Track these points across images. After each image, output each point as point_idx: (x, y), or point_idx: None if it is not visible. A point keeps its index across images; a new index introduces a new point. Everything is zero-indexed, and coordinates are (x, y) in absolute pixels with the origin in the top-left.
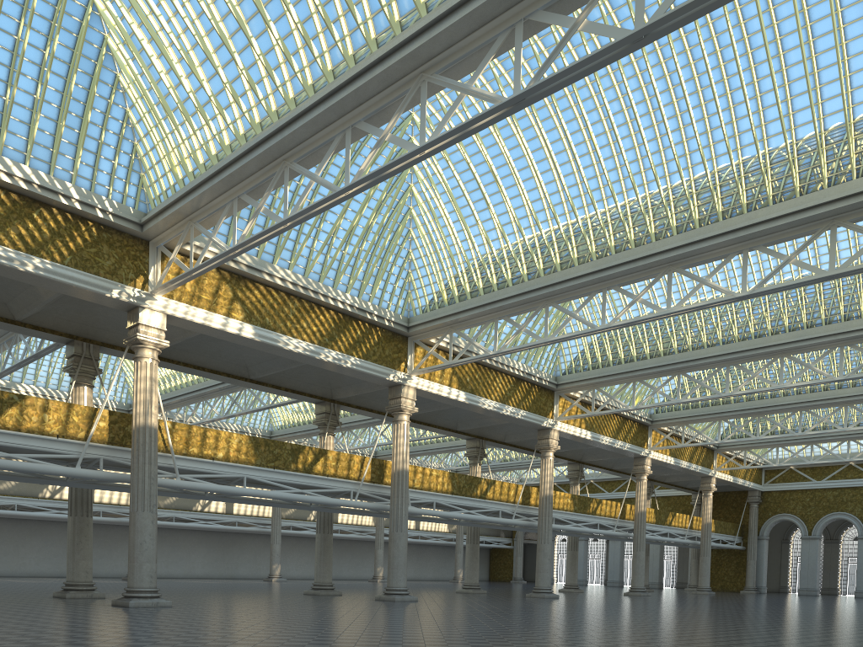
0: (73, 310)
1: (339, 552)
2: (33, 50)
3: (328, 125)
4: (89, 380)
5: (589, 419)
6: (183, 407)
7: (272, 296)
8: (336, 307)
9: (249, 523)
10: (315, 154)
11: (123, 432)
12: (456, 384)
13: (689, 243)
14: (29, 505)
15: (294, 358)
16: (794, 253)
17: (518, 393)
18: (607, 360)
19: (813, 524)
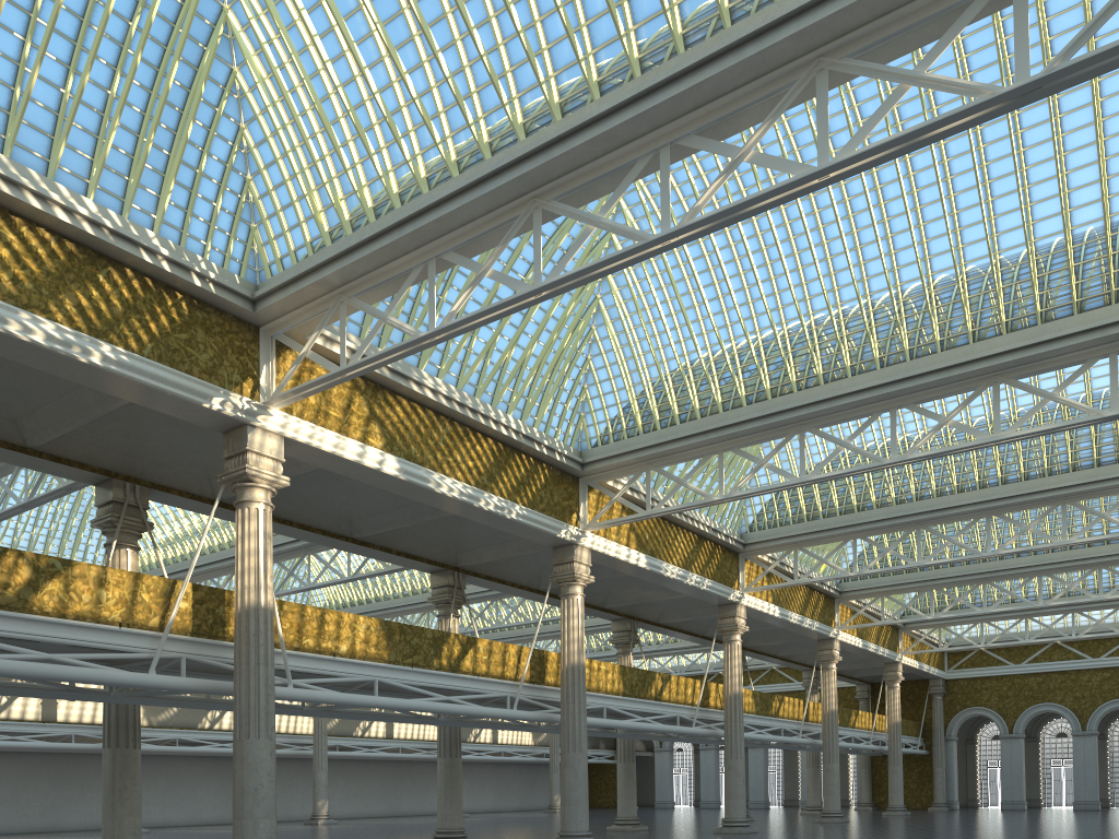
0: (119, 432)
1: (396, 778)
2: (113, 19)
3: (629, 142)
4: (134, 539)
5: (776, 590)
6: None
7: (418, 415)
8: (497, 434)
9: (280, 744)
10: (585, 190)
11: (212, 617)
12: (634, 544)
13: (1033, 343)
14: None
15: (441, 506)
16: None
17: (701, 556)
18: (814, 510)
19: (1014, 719)
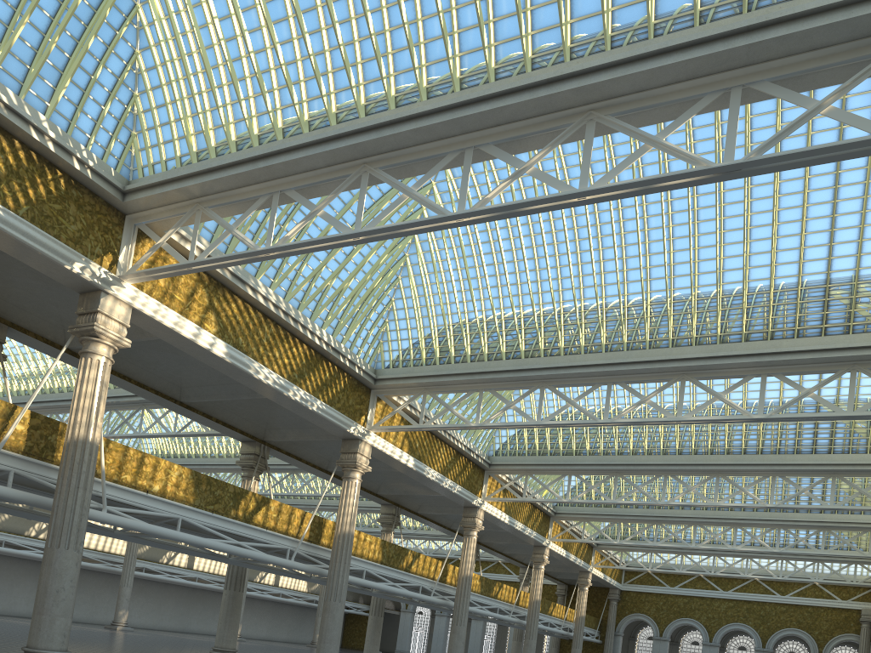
0: None
1: (190, 601)
2: None
3: (443, 138)
4: None
5: (508, 502)
6: None
7: (249, 314)
8: (312, 342)
9: (95, 559)
10: (405, 167)
11: (45, 442)
12: (407, 448)
13: (712, 356)
14: None
15: (257, 389)
16: (814, 387)
17: (456, 467)
18: (544, 448)
19: (664, 626)
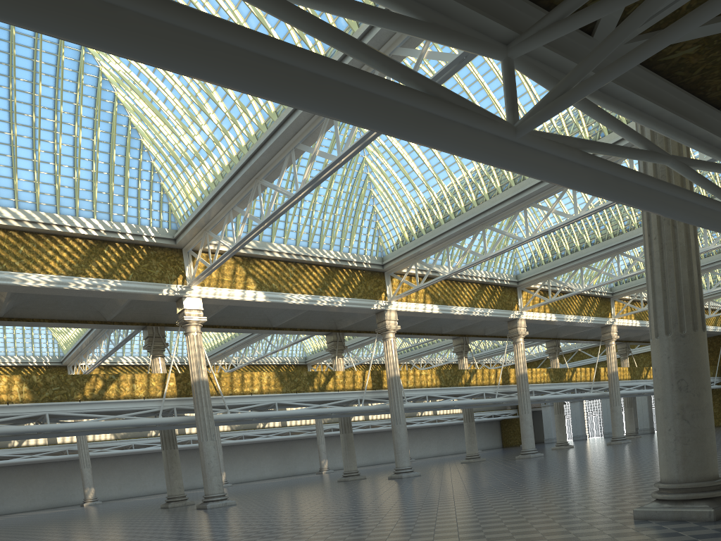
0: (142, 306)
1: (373, 442)
2: (86, 141)
3: (279, 151)
4: (161, 352)
5: (552, 303)
6: (237, 351)
7: (274, 266)
8: (324, 263)
9: (299, 431)
10: (276, 170)
11: (186, 387)
12: (429, 300)
13: None
14: (141, 444)
15: (298, 308)
16: None
17: (484, 296)
18: (556, 253)
19: None
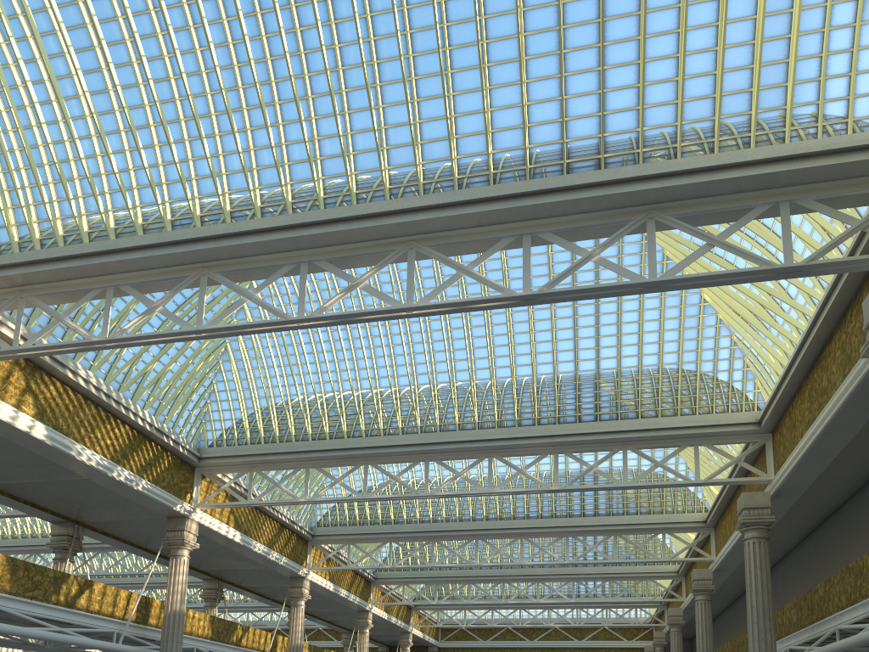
0: None
1: None
2: None
3: (280, 252)
4: None
5: (332, 571)
6: None
7: (69, 396)
8: (134, 423)
9: None
10: (242, 273)
11: None
12: (233, 523)
13: (513, 437)
14: None
15: (78, 470)
16: (596, 463)
17: (281, 539)
18: (365, 518)
19: None
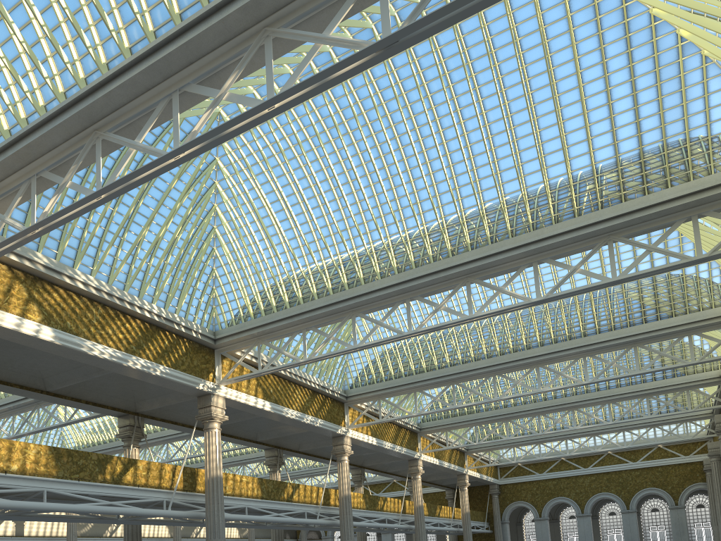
0: None
1: None
2: None
3: (150, 89)
4: None
5: (373, 427)
6: None
7: (74, 300)
8: (143, 316)
9: None
10: (133, 126)
11: None
12: (261, 395)
13: (486, 256)
14: None
15: (99, 365)
16: (579, 263)
17: (315, 404)
18: (389, 374)
19: (542, 508)
